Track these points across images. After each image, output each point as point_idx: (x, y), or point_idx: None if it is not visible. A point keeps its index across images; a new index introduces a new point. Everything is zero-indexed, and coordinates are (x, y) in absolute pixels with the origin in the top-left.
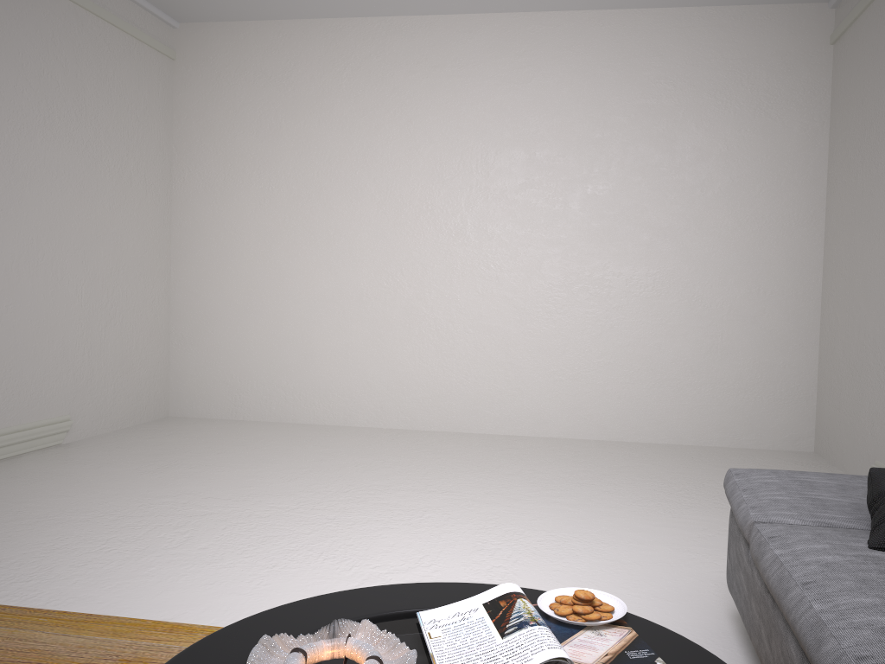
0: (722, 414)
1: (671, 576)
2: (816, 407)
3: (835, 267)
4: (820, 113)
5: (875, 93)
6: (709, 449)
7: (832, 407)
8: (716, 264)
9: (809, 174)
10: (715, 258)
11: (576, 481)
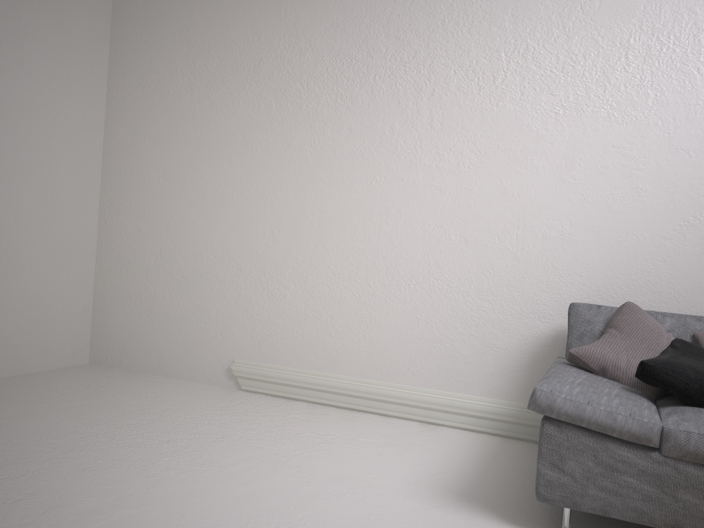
0: (5, 338)
1: (410, 523)
2: (92, 318)
3: (133, 179)
4: (104, 19)
5: (217, 28)
6: (1, 383)
7: (134, 316)
8: (3, 158)
9: (93, 78)
10: (2, 149)
11: (5, 473)
